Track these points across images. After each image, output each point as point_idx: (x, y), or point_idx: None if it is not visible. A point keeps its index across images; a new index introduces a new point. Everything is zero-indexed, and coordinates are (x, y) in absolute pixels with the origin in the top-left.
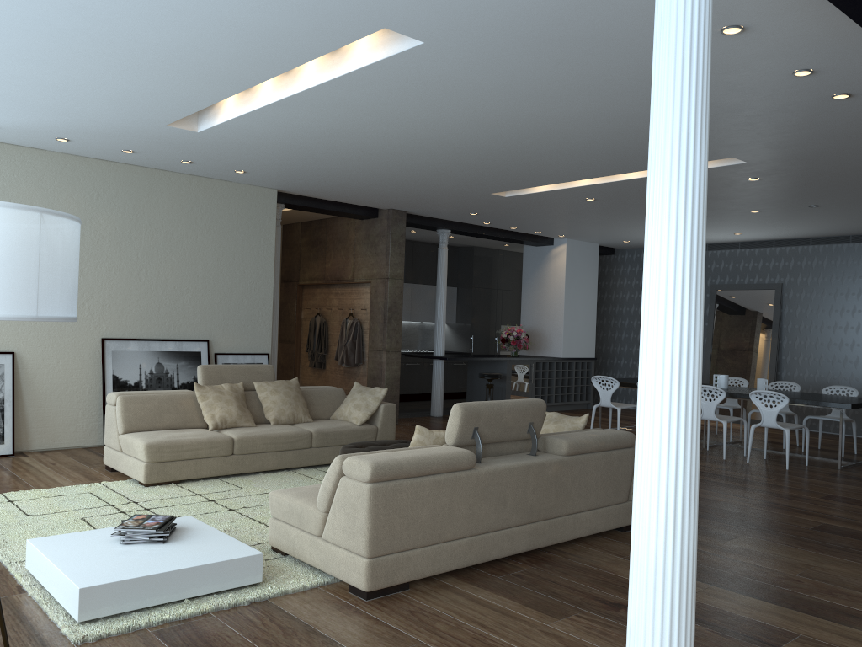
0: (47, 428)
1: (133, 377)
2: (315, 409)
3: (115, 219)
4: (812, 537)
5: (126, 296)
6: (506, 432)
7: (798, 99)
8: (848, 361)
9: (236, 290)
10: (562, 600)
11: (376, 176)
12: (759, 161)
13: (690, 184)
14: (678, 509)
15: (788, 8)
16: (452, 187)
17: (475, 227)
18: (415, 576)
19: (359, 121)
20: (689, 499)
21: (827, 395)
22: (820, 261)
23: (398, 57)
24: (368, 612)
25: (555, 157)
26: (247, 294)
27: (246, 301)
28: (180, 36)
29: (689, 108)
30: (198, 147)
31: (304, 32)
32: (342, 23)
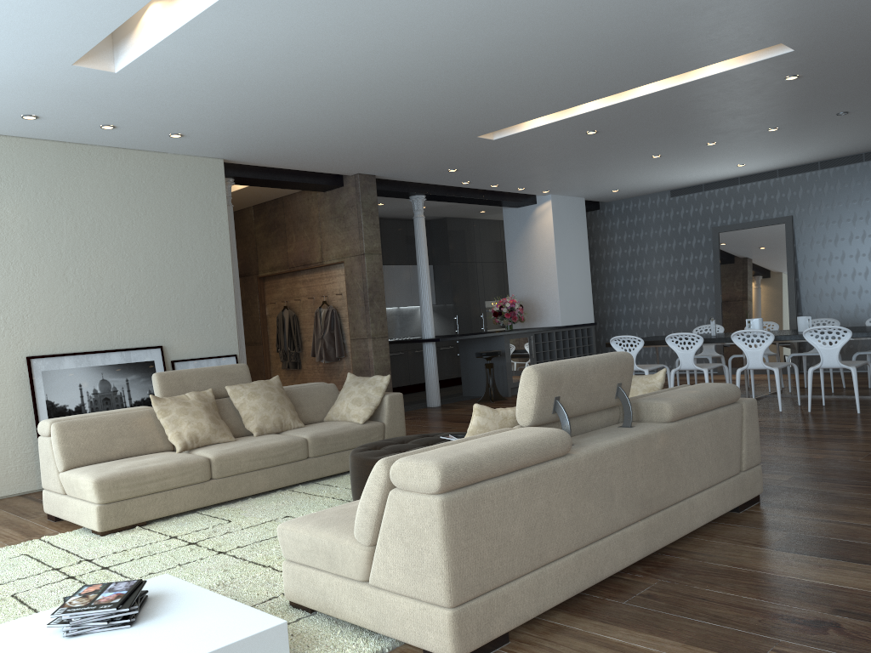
0: None
1: (73, 401)
2: (304, 411)
3: (26, 208)
4: None
5: (52, 303)
6: (591, 400)
7: None
8: None
9: (189, 282)
10: (736, 627)
11: (343, 124)
12: (810, 46)
13: None
14: None
15: None
16: (433, 131)
17: (451, 189)
18: (516, 622)
19: (327, 29)
20: None
21: None
22: (832, 186)
23: None
24: None
25: (566, 66)
26: (202, 286)
27: (202, 295)
28: None
29: None
30: (119, 99)
31: None
32: None
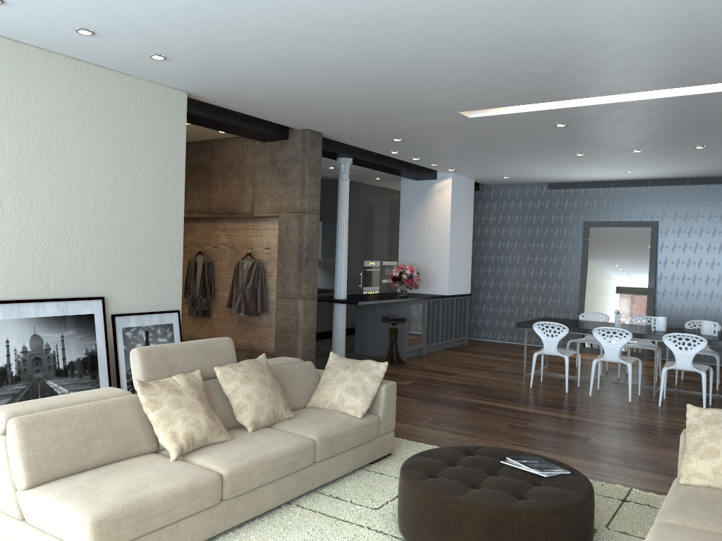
0: None
1: None
2: (289, 395)
3: None
4: None
5: None
6: None
7: None
8: None
9: (139, 226)
10: None
11: (350, 77)
12: None
13: None
14: None
15: None
16: (426, 100)
17: (375, 156)
18: None
19: None
20: None
21: None
22: (697, 200)
23: None
24: None
25: (633, 56)
26: (152, 232)
27: (150, 241)
28: None
29: None
30: None
31: None
32: None
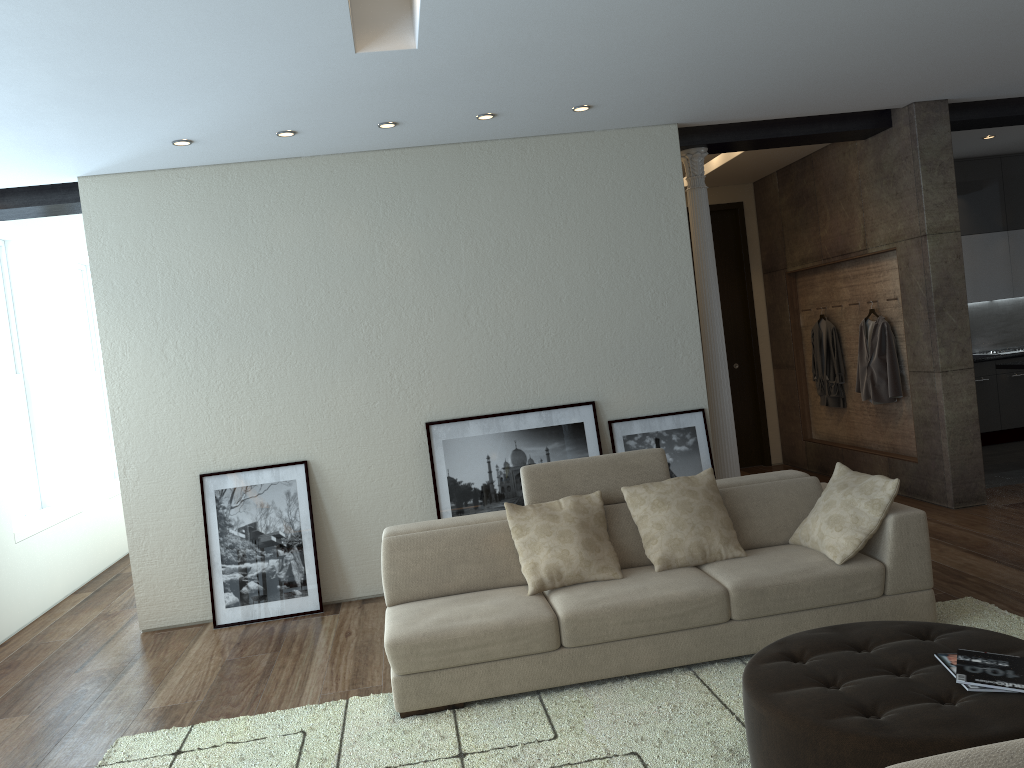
0: (370, 565)
1: (479, 478)
2: (754, 526)
3: (416, 237)
4: None
5: (452, 353)
6: None
7: None
8: None
9: (630, 311)
10: None
11: (826, 36)
12: None
13: None
14: None
15: None
16: (1017, 8)
17: None
18: None
19: None
20: None
21: None
22: None
23: None
24: None
25: None
26: (649, 314)
27: (649, 326)
28: None
29: None
30: (459, 80)
31: None
32: None
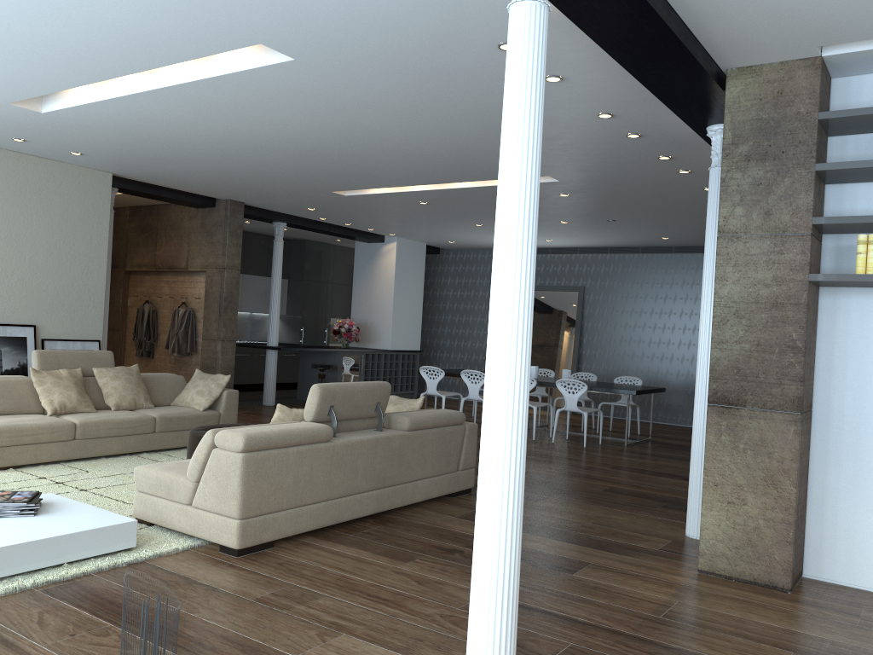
0: None
1: None
2: (155, 395)
3: None
4: (603, 496)
5: None
6: (357, 410)
7: (601, 135)
8: (635, 356)
9: (67, 274)
10: (407, 549)
11: (221, 168)
12: (569, 180)
13: (527, 213)
14: (513, 449)
15: (595, 68)
16: (295, 183)
17: (310, 221)
18: (279, 535)
19: (217, 118)
20: (521, 442)
21: (618, 384)
22: (615, 268)
23: (268, 68)
24: (241, 565)
25: (396, 164)
26: (78, 279)
27: (77, 286)
28: (54, 27)
29: (528, 157)
30: (37, 126)
31: (182, 38)
32: (221, 35)
